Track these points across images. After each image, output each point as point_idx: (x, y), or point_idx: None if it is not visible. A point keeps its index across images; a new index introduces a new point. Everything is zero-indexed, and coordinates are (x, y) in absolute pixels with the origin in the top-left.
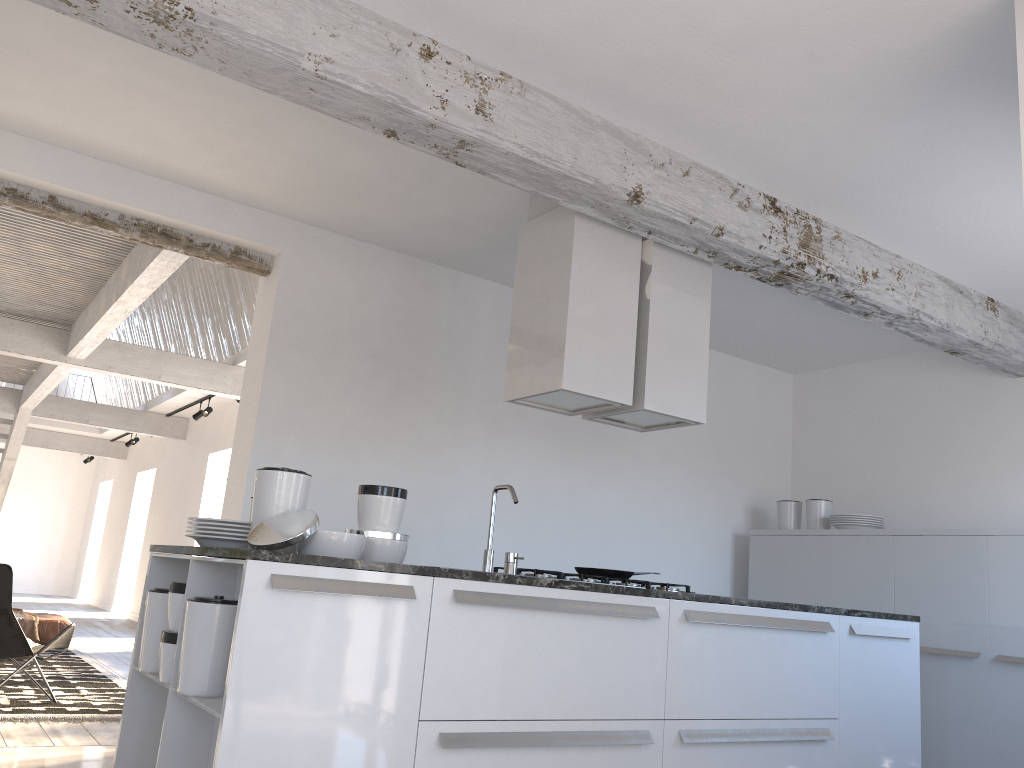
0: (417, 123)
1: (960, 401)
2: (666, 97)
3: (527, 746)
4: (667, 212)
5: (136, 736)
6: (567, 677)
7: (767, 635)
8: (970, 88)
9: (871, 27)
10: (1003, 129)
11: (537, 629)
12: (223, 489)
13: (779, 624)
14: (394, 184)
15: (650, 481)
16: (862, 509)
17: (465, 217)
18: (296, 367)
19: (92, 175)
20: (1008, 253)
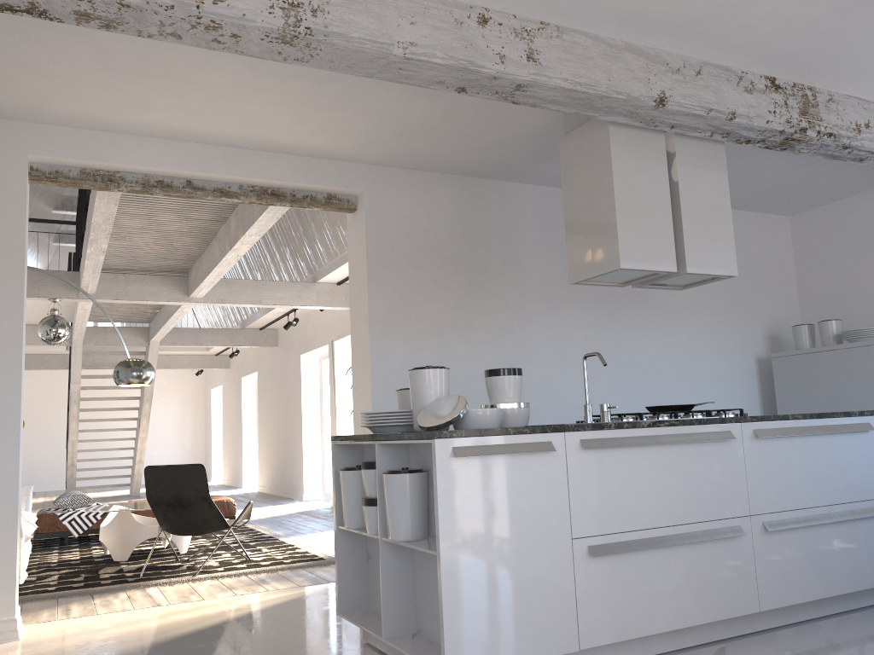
0: (482, 78)
1: None
2: (679, 15)
3: (652, 548)
4: (687, 109)
5: (348, 575)
6: (673, 493)
7: (821, 440)
8: None
9: None
10: None
11: (645, 460)
12: (316, 381)
13: (829, 430)
14: (450, 123)
15: (681, 326)
16: (867, 322)
17: (507, 138)
18: (391, 281)
19: (215, 159)
20: None
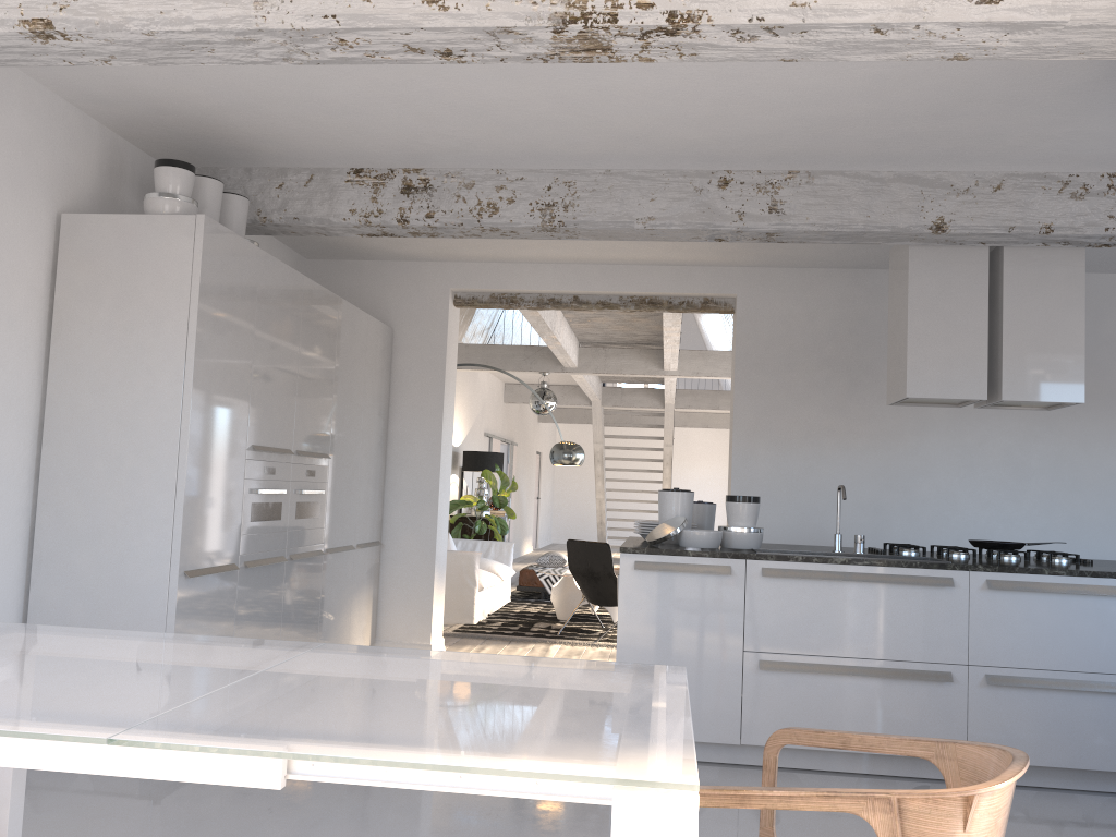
0: (728, 233)
1: None
2: (928, 150)
3: (828, 674)
4: (978, 230)
5: None
6: (865, 628)
7: (1094, 601)
8: None
9: (1037, 78)
10: None
11: (835, 594)
12: None
13: (1107, 591)
14: None
15: None
16: None
17: None
18: (759, 385)
19: (594, 277)
20: None
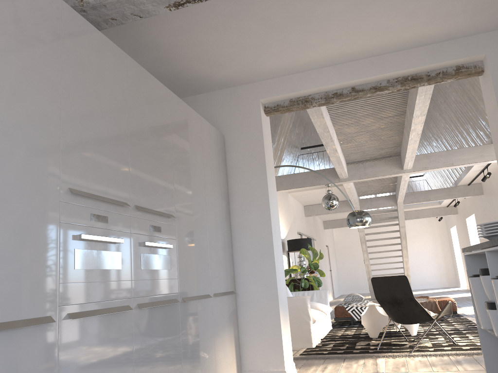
0: None
1: None
2: None
3: None
4: None
5: (497, 370)
6: None
7: None
8: None
9: None
10: None
11: None
12: None
13: None
14: None
15: None
16: None
17: None
18: None
19: (365, 67)
20: None
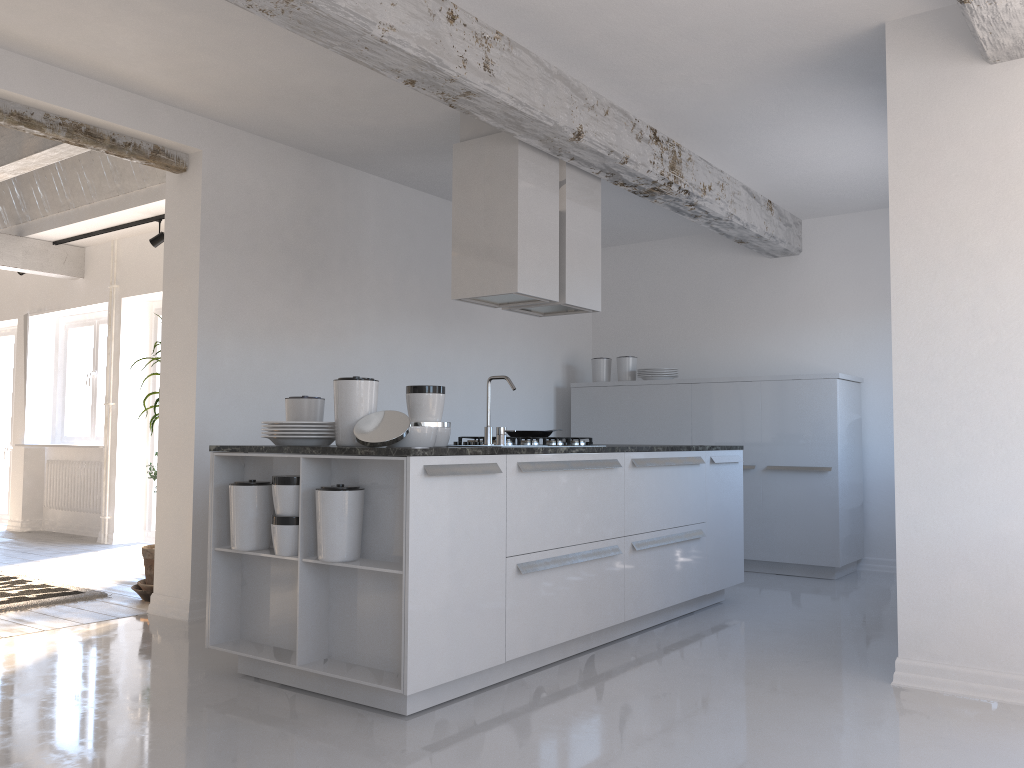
0: (440, 77)
1: (730, 275)
2: (616, 59)
3: (563, 565)
4: (595, 146)
5: (222, 603)
6: (576, 515)
7: (671, 470)
8: (828, 74)
9: (786, 33)
10: (835, 99)
11: (560, 484)
12: None
13: (678, 462)
14: (336, 99)
15: (498, 348)
16: (652, 361)
17: (386, 127)
18: (226, 265)
19: (22, 74)
20: (797, 173)
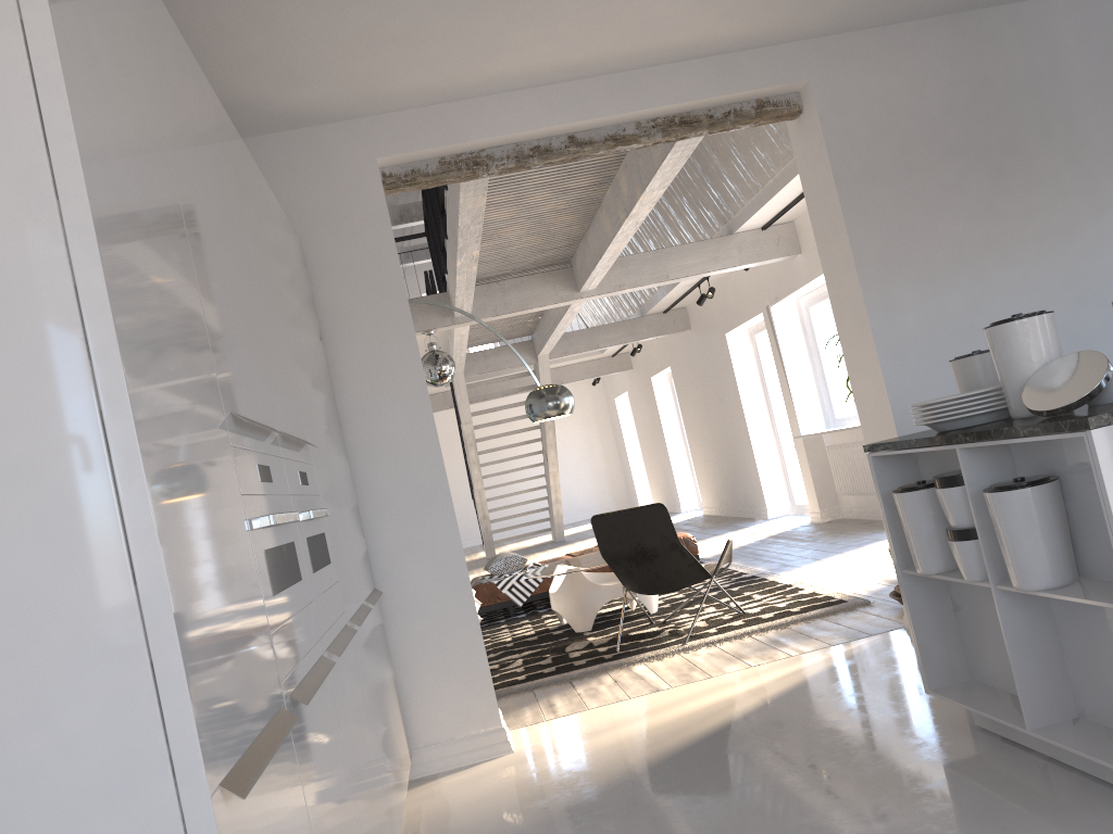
0: None
1: None
2: None
3: None
4: None
5: (931, 637)
6: None
7: None
8: None
9: None
10: None
11: None
12: (752, 364)
13: None
14: None
15: None
16: None
17: None
18: (876, 203)
19: (598, 96)
20: None
